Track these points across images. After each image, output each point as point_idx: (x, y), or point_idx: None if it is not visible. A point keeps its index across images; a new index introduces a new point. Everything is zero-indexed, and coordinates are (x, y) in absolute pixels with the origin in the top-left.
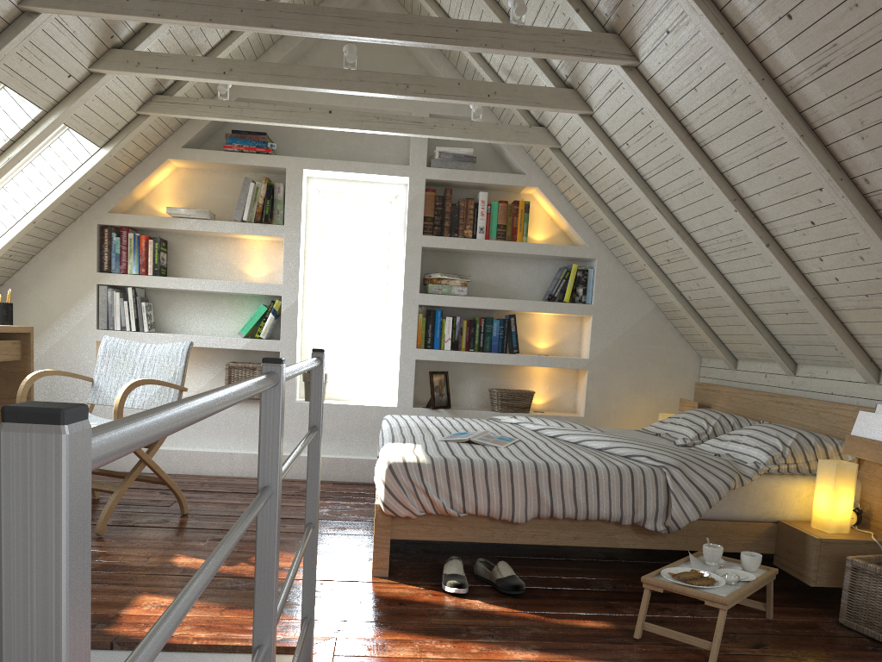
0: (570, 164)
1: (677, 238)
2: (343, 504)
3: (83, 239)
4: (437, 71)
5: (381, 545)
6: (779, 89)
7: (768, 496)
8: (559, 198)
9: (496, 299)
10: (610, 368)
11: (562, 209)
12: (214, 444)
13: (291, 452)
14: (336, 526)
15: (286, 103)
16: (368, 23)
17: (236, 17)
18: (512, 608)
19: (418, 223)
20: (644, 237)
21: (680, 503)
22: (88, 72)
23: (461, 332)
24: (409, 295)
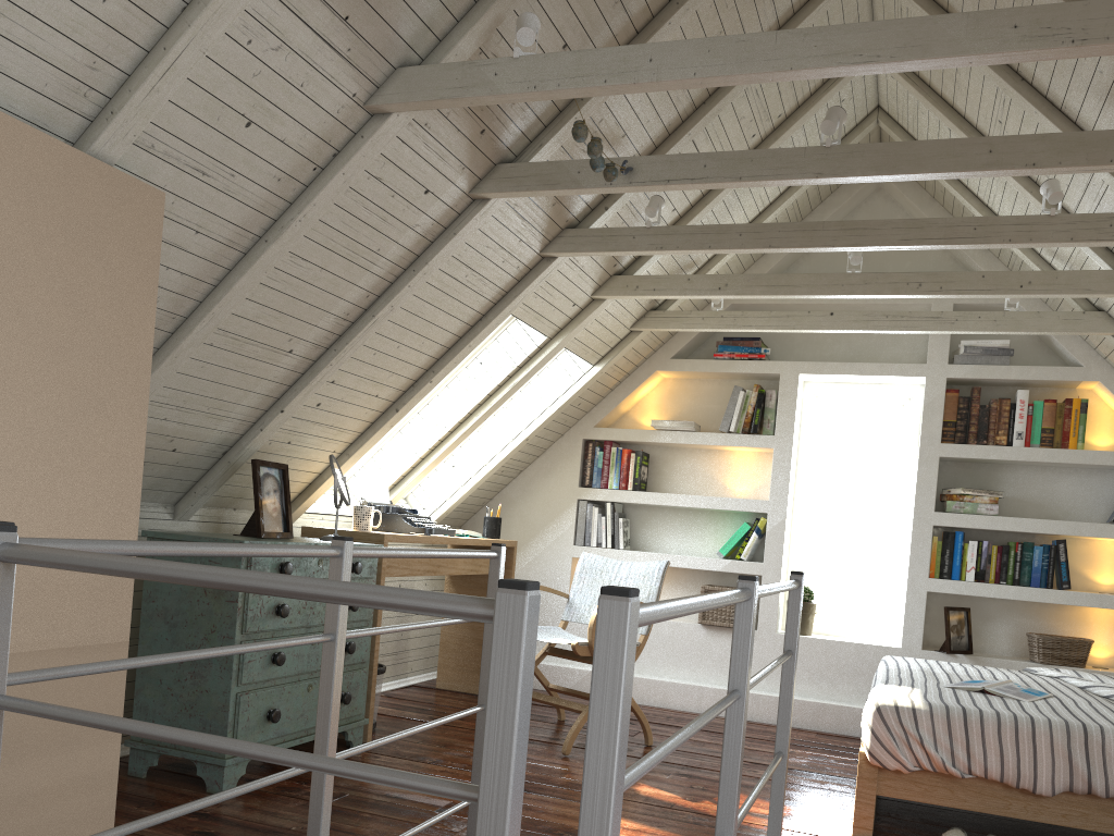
0: None
1: None
2: (826, 757)
3: (568, 453)
4: (964, 255)
5: (864, 800)
6: None
7: None
8: None
9: (1038, 520)
10: None
11: None
12: (683, 675)
13: (769, 691)
14: (815, 779)
15: (783, 305)
16: (871, 232)
17: (734, 241)
18: None
19: (935, 429)
20: None
21: None
22: (590, 299)
23: (988, 559)
24: (921, 513)
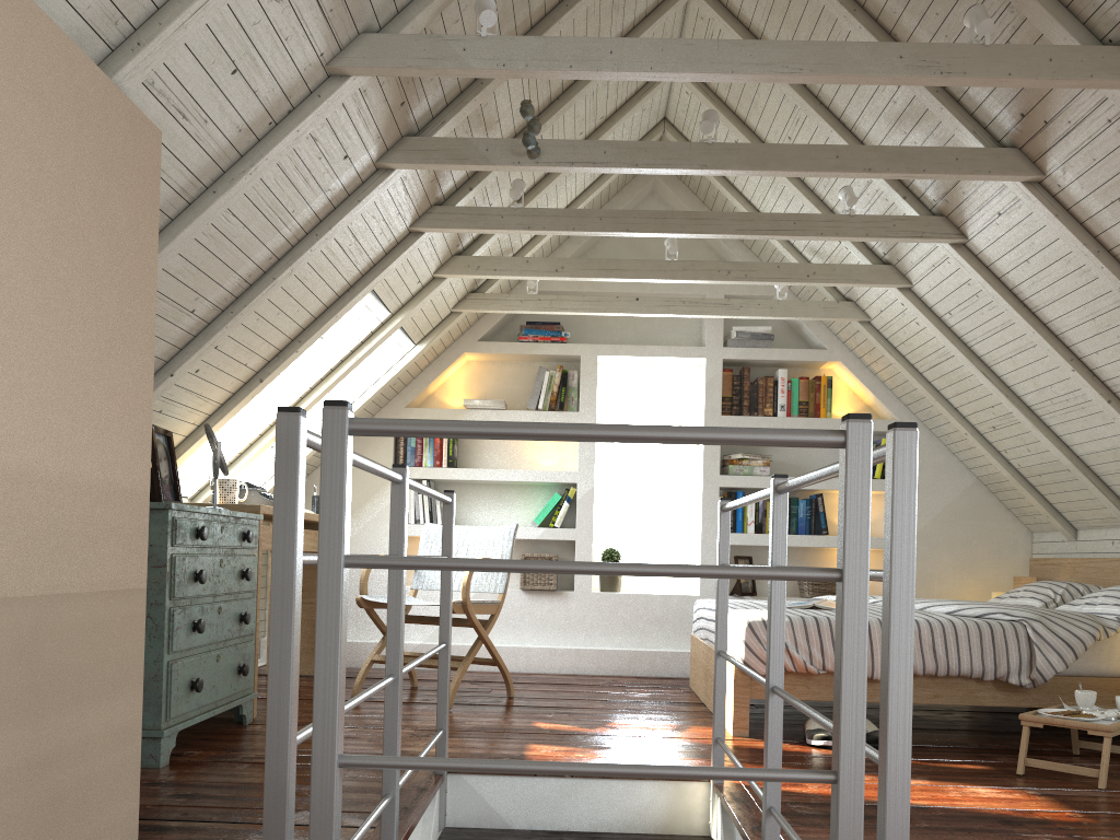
0: (880, 336)
1: (1006, 402)
2: (660, 691)
3: None
4: (730, 253)
5: (740, 704)
6: (1114, 259)
7: None
8: (864, 371)
9: None
10: (930, 547)
11: (867, 382)
12: (508, 639)
13: (588, 646)
14: (667, 705)
15: (579, 293)
16: (713, 222)
17: (596, 225)
18: None
19: (716, 403)
20: (965, 405)
21: (1045, 654)
22: (431, 277)
23: (764, 514)
24: (709, 477)
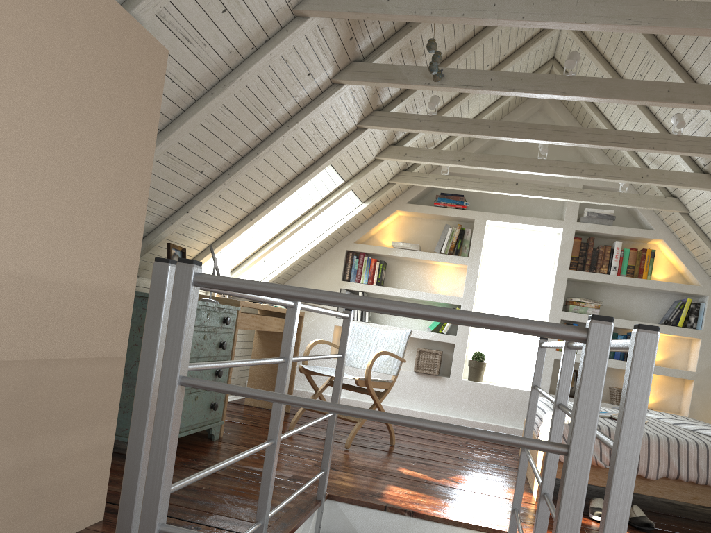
0: (695, 224)
1: None
2: (496, 456)
3: (336, 258)
4: (590, 156)
5: None
6: None
7: None
8: (680, 248)
9: (622, 320)
10: None
11: (681, 256)
12: (402, 403)
13: (454, 415)
14: (497, 468)
15: (479, 176)
16: (571, 134)
17: (485, 131)
18: None
19: (566, 261)
20: None
21: None
22: (373, 159)
23: None
24: (554, 311)
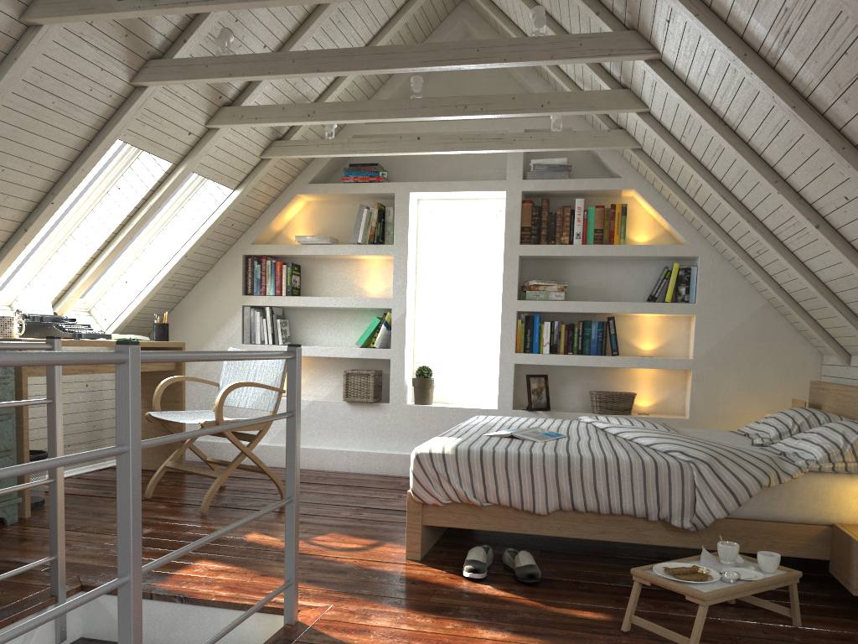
0: (653, 162)
1: (749, 227)
2: None
3: (232, 268)
4: (532, 89)
5: (413, 530)
6: (764, 62)
7: (819, 496)
8: (657, 198)
9: (593, 302)
10: (716, 368)
11: (660, 208)
12: (335, 443)
13: (401, 451)
14: None
15: (395, 135)
16: (398, 56)
17: (289, 67)
18: (517, 595)
19: (515, 234)
20: (732, 230)
21: (705, 499)
22: (206, 129)
23: (559, 336)
24: (507, 302)
